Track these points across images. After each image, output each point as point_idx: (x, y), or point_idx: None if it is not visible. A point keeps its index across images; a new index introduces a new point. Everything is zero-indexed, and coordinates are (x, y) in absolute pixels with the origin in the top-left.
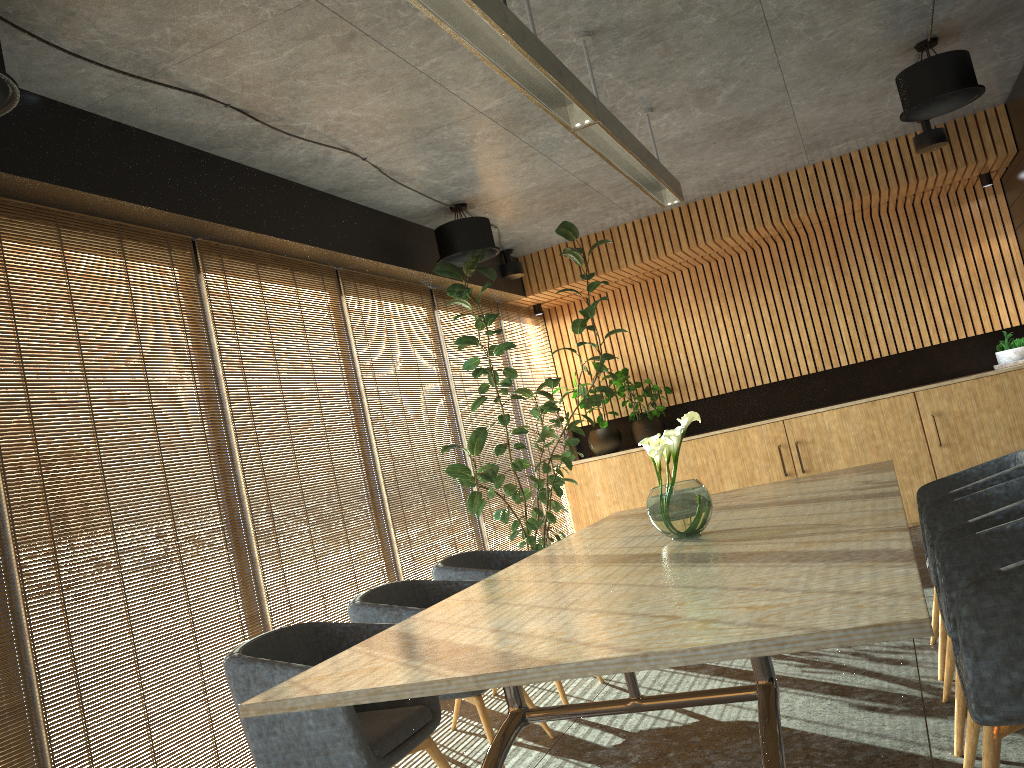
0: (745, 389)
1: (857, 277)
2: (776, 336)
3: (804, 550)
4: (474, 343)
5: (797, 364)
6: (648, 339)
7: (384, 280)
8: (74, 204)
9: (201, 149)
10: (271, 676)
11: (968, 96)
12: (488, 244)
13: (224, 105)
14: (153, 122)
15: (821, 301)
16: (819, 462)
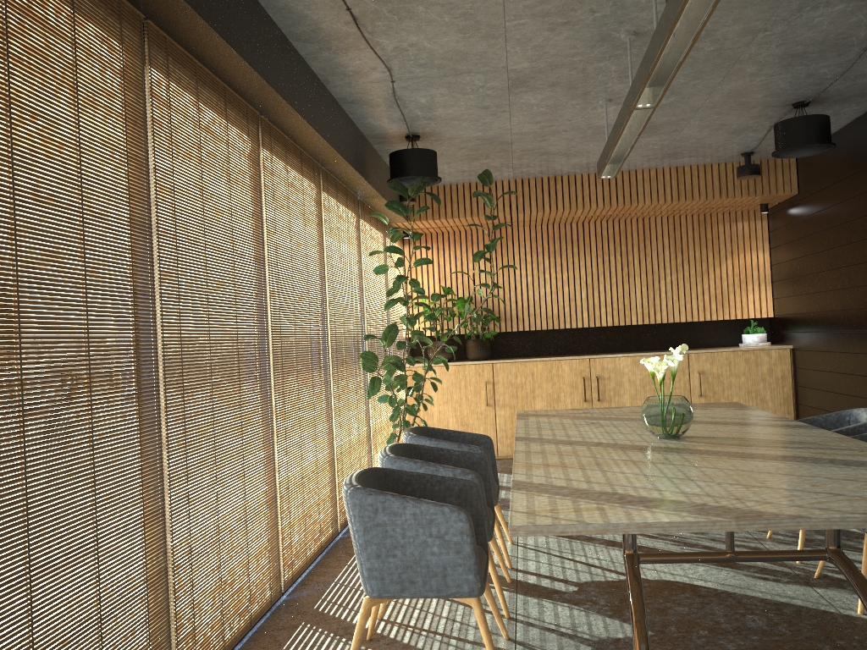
0: (554, 329)
1: (655, 260)
2: (588, 293)
3: (835, 458)
4: (401, 253)
5: (600, 317)
6: (487, 276)
7: (340, 185)
8: (216, 62)
9: (289, 38)
10: (402, 508)
11: (824, 149)
12: (436, 174)
13: (346, 8)
14: (279, 5)
15: (626, 272)
16: (611, 395)
